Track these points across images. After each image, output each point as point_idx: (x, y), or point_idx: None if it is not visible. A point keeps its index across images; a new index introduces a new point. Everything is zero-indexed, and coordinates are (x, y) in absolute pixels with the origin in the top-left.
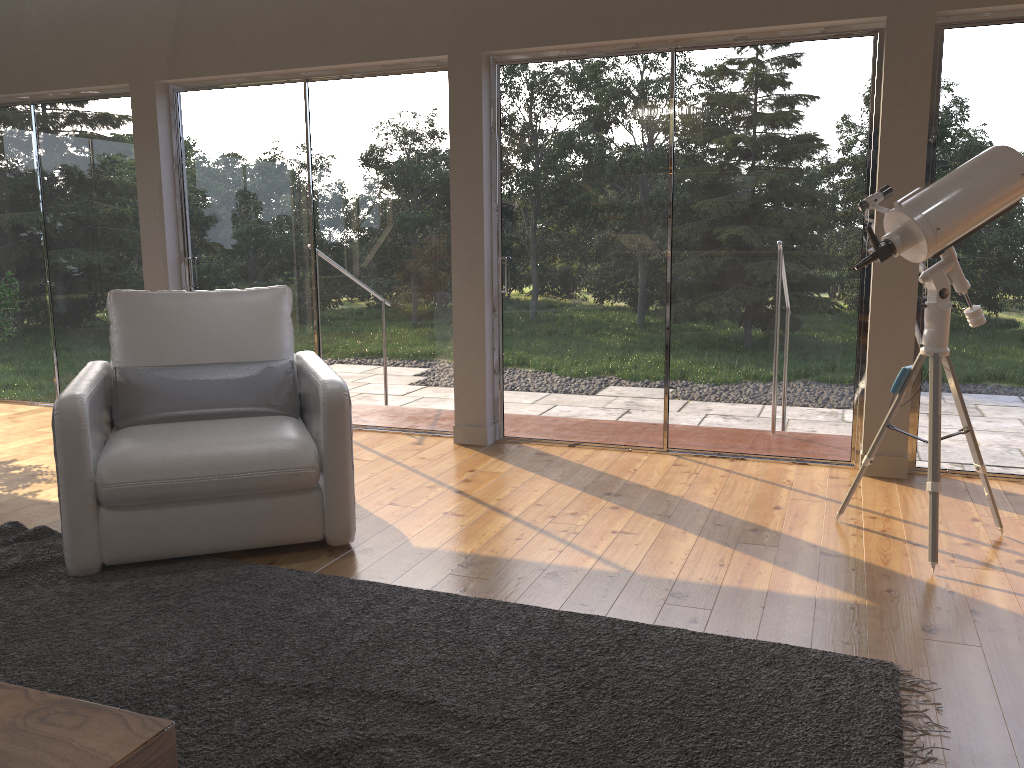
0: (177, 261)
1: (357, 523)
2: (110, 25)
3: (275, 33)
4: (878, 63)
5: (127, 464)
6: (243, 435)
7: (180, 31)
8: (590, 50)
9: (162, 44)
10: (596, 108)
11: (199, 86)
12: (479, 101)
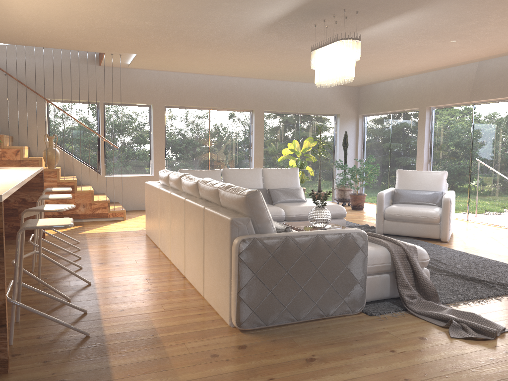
0: (426, 162)
1: (454, 239)
2: (415, 90)
3: (464, 90)
4: None
5: (391, 209)
6: (421, 207)
7: (435, 91)
8: None
9: (429, 95)
10: None
11: (439, 107)
12: None
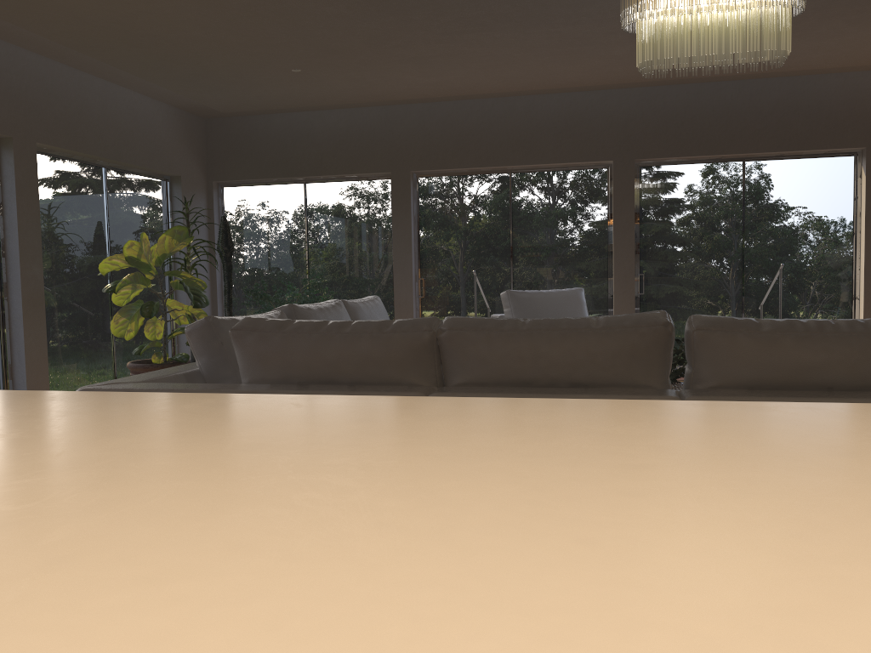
0: (414, 280)
1: None
2: (379, 137)
3: (498, 145)
4: (858, 170)
5: None
6: None
7: (431, 142)
8: (695, 159)
9: (417, 149)
10: (698, 190)
11: (435, 174)
12: (632, 186)
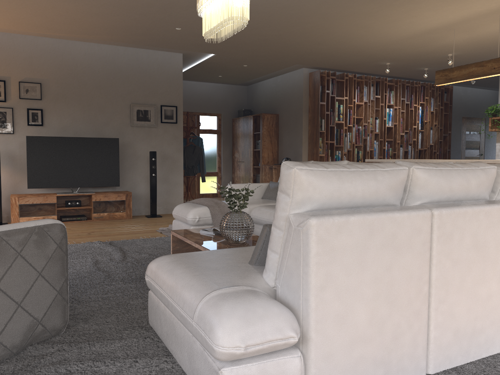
0: None
1: None
2: None
3: None
4: None
5: None
6: None
7: None
8: None
9: None
10: None
11: None
12: None
